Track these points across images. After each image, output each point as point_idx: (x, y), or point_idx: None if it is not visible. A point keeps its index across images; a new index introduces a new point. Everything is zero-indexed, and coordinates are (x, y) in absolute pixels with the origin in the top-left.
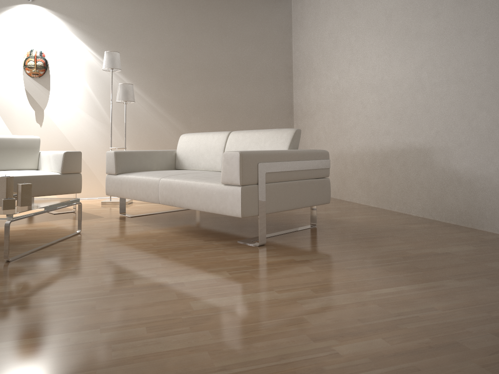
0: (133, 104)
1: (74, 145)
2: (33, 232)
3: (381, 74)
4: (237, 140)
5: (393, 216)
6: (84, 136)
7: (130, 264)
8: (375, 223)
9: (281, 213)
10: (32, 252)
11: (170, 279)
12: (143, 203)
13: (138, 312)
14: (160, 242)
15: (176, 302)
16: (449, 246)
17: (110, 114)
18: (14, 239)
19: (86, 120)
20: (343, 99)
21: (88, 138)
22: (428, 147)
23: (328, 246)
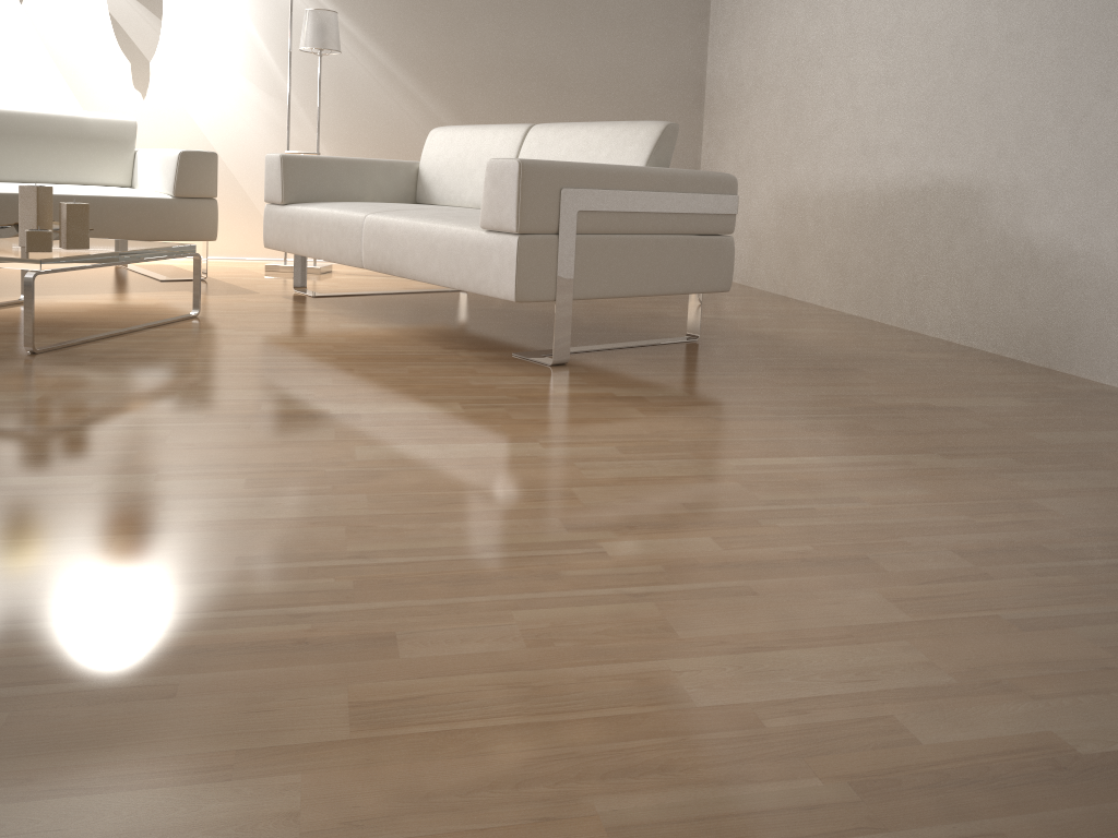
0: (342, 60)
1: (215, 144)
2: (105, 308)
3: (897, 10)
4: (543, 145)
5: (882, 334)
6: (236, 124)
7: (271, 376)
8: (834, 344)
9: (637, 312)
10: (88, 342)
11: (338, 407)
12: (353, 275)
13: (243, 455)
14: (351, 344)
15: (328, 444)
16: (969, 396)
17: (292, 78)
18: (61, 318)
19: (241, 89)
20: (811, 68)
21: (245, 130)
22: (979, 184)
23: (701, 377)
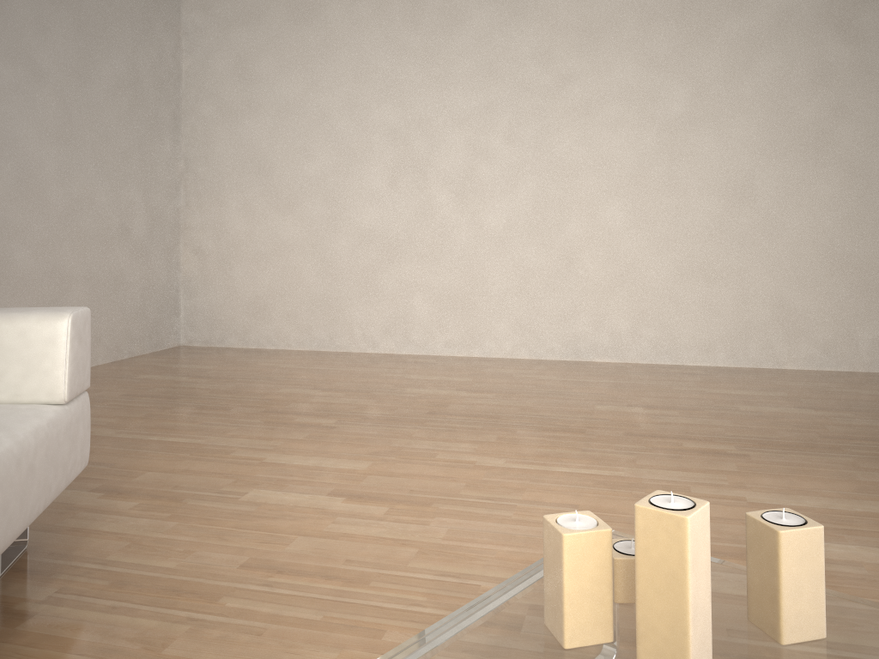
0: None
1: None
2: None
3: None
4: None
5: None
6: None
7: (339, 559)
8: None
9: None
10: None
11: (331, 504)
12: None
13: (427, 470)
14: (130, 653)
15: (377, 472)
16: None
17: None
18: None
19: None
20: None
21: None
22: None
23: None
